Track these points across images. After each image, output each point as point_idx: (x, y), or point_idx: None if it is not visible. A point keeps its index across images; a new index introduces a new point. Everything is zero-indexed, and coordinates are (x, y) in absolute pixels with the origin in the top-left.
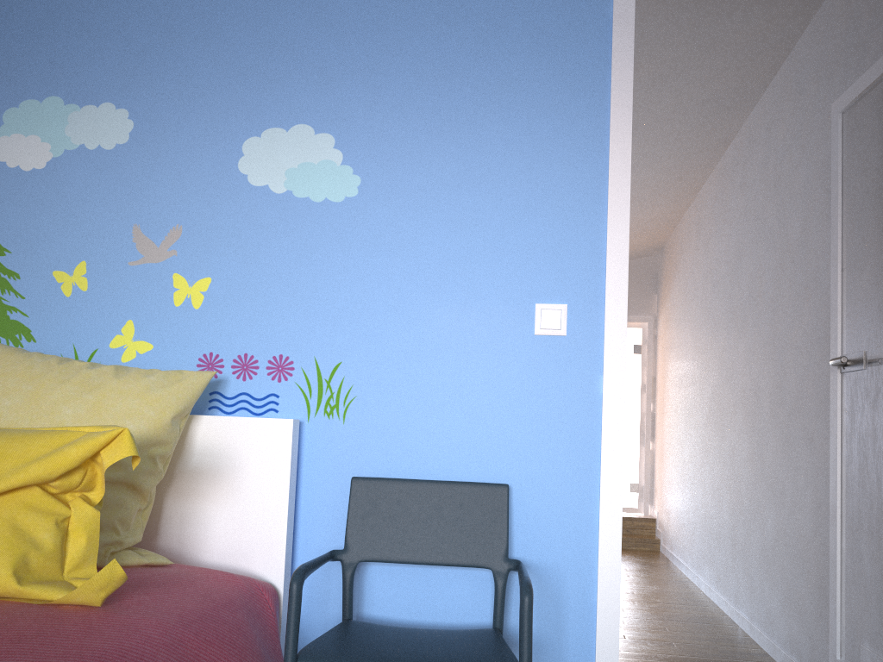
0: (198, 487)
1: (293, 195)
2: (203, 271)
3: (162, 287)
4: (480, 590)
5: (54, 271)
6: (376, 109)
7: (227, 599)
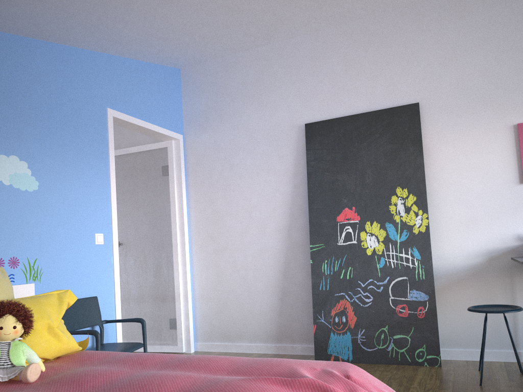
0: None
1: (13, 186)
2: None
3: None
4: (87, 335)
5: None
6: (42, 155)
7: None
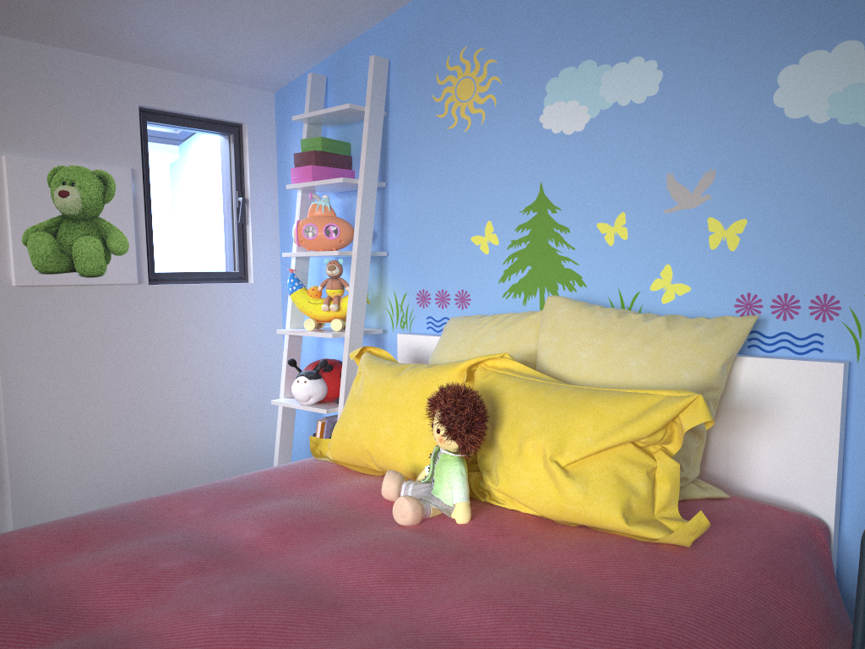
0: (743, 423)
1: (838, 123)
2: (737, 214)
3: (697, 232)
4: None
5: (598, 224)
6: None
7: (787, 539)
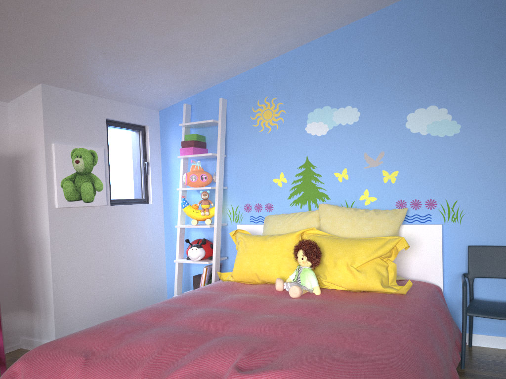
0: (404, 251)
1: (430, 135)
2: (394, 168)
3: (378, 176)
4: None
5: (334, 173)
6: (465, 95)
7: (432, 291)
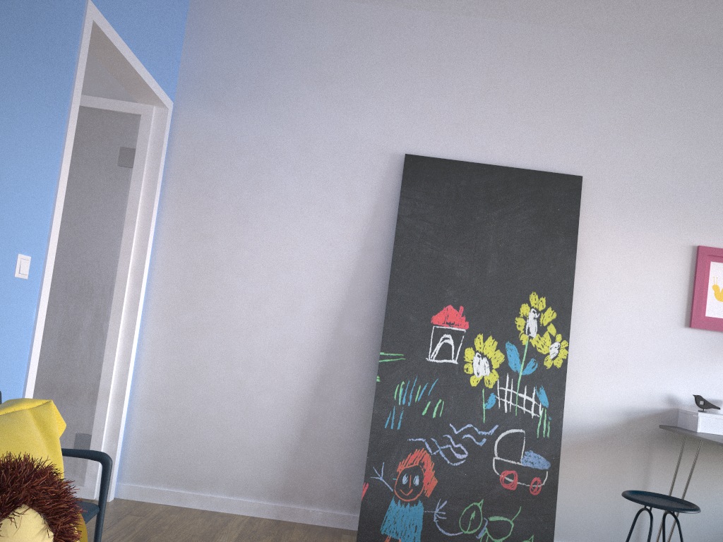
0: None
1: None
2: None
3: None
4: None
5: None
6: None
7: None
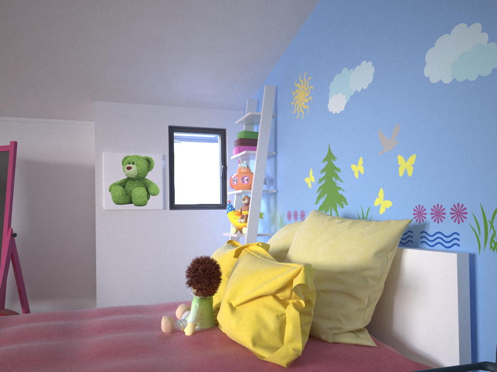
0: (408, 296)
1: (456, 81)
2: (411, 151)
3: (393, 165)
4: None
5: (351, 165)
6: None
7: None
